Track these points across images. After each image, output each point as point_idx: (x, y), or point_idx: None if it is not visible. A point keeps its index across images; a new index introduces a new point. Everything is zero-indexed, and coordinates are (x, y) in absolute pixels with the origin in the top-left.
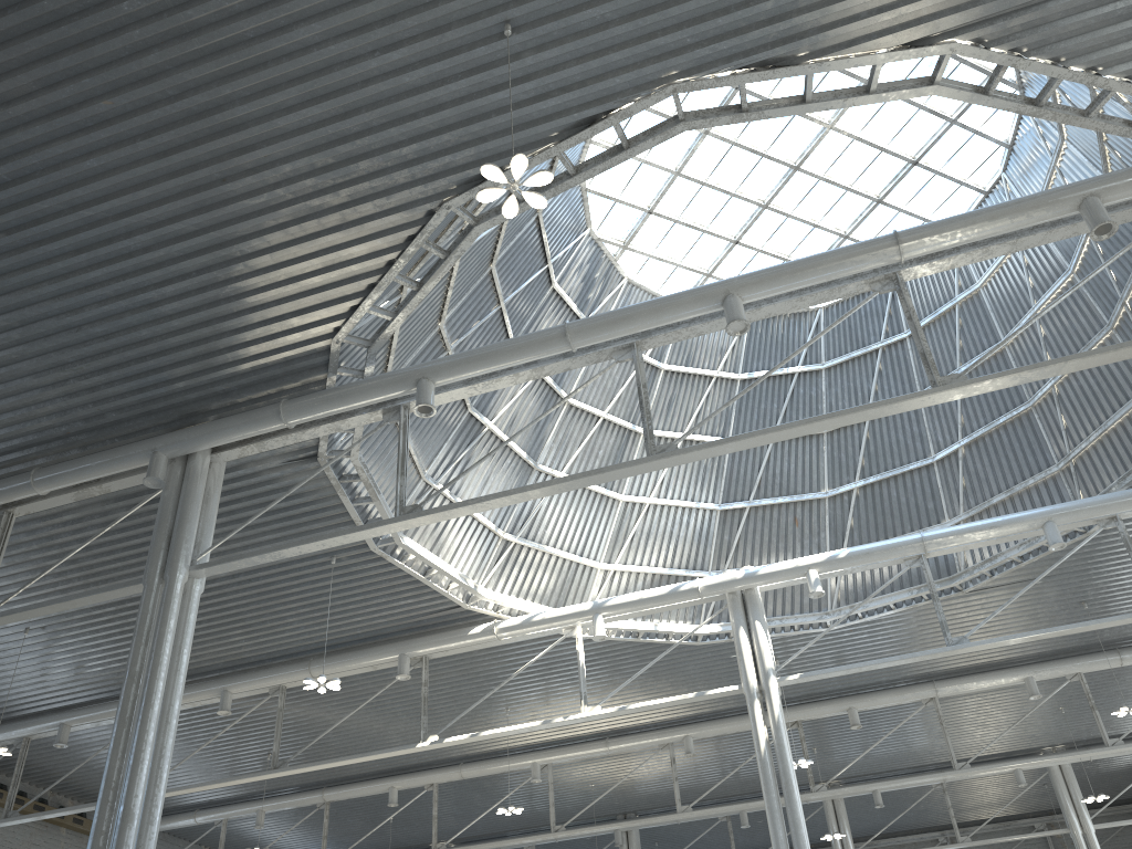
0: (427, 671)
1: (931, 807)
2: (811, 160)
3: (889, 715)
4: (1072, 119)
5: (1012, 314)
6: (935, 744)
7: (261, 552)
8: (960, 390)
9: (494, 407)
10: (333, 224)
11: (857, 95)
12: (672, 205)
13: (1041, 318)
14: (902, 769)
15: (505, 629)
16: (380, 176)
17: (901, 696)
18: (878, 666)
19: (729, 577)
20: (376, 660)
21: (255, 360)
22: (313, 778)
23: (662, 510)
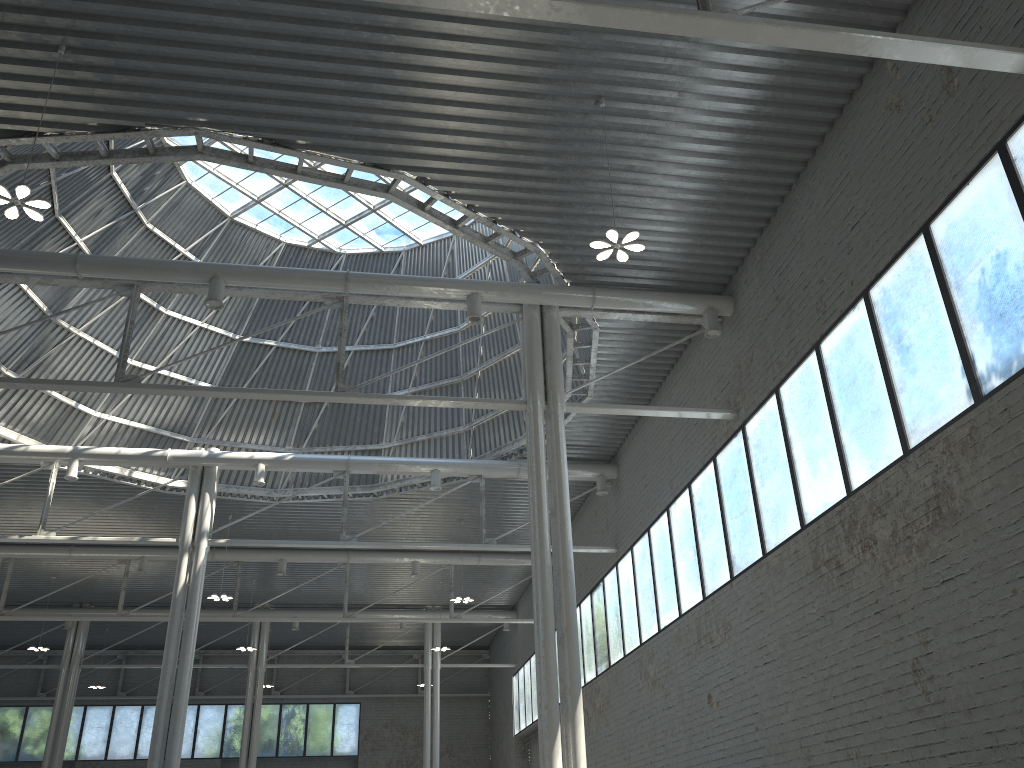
0: None
1: (341, 632)
2: None
3: (315, 567)
4: (476, 242)
5: None
6: (348, 591)
7: None
8: (351, 399)
9: None
10: None
11: (335, 180)
12: None
13: (486, 321)
14: (321, 604)
15: None
16: None
17: (322, 558)
18: (287, 545)
19: (195, 454)
20: None
21: None
22: None
23: (165, 379)
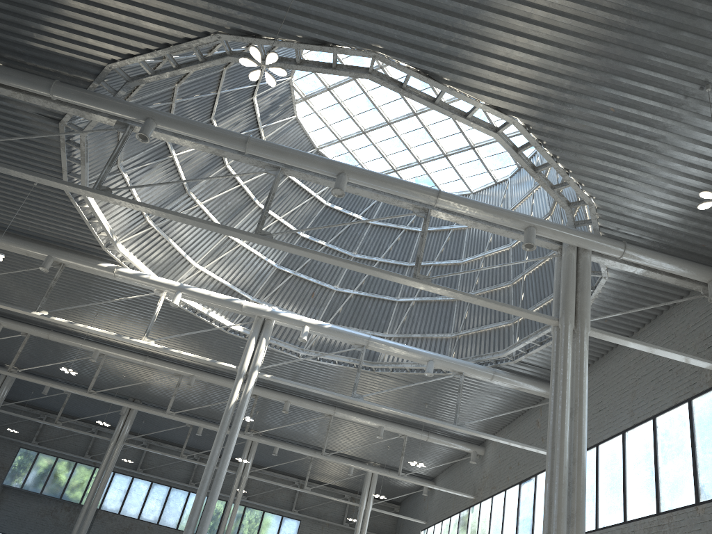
0: (60, 273)
1: (300, 465)
2: (425, 115)
3: (304, 413)
4: (546, 187)
5: (473, 249)
6: (319, 437)
7: None
8: (424, 286)
9: (182, 147)
10: (145, 3)
11: (459, 115)
12: (342, 93)
13: (485, 260)
14: (296, 441)
15: (121, 273)
16: None
17: (316, 407)
18: (312, 390)
19: (262, 308)
20: (31, 251)
21: (51, 48)
22: None
23: (246, 252)
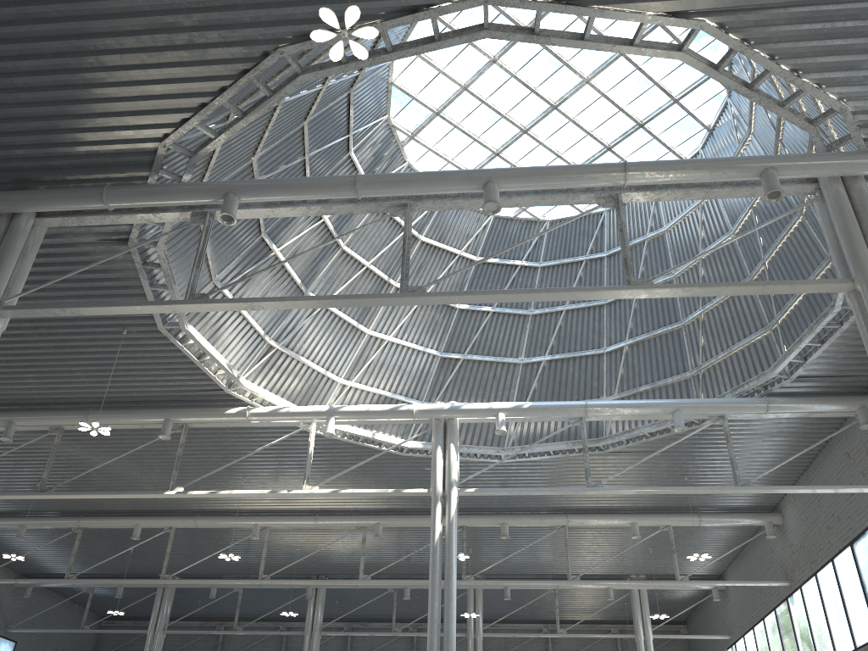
0: (185, 436)
1: (542, 605)
2: (567, 104)
3: (529, 533)
4: (772, 107)
5: (683, 255)
6: (557, 560)
7: (63, 306)
8: (646, 291)
9: (283, 238)
10: (180, 43)
11: (623, 45)
12: (455, 113)
13: (704, 263)
14: (529, 575)
15: (255, 414)
16: (230, 10)
17: (542, 521)
18: (534, 492)
19: (438, 407)
20: (144, 420)
21: (90, 146)
22: (73, 507)
23: (397, 347)
